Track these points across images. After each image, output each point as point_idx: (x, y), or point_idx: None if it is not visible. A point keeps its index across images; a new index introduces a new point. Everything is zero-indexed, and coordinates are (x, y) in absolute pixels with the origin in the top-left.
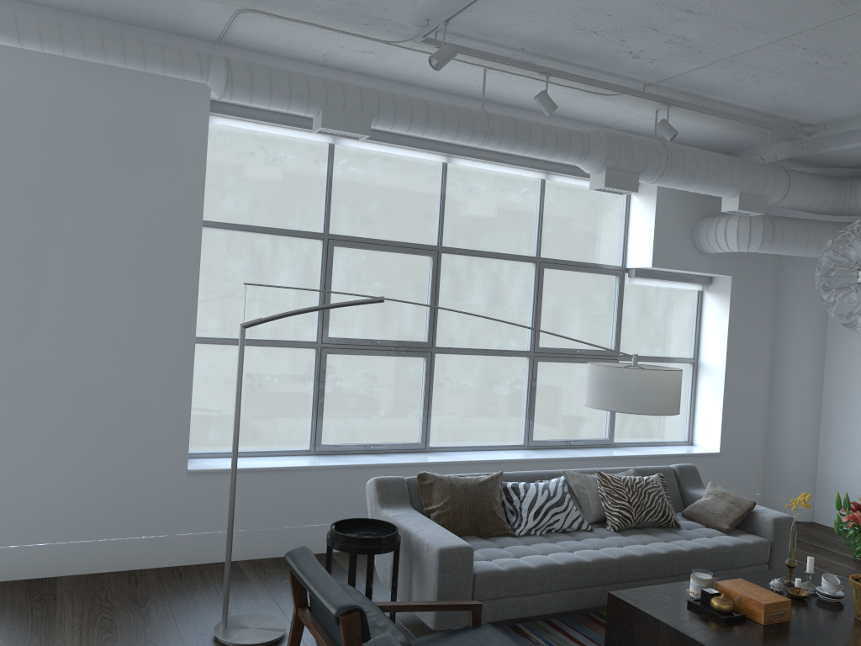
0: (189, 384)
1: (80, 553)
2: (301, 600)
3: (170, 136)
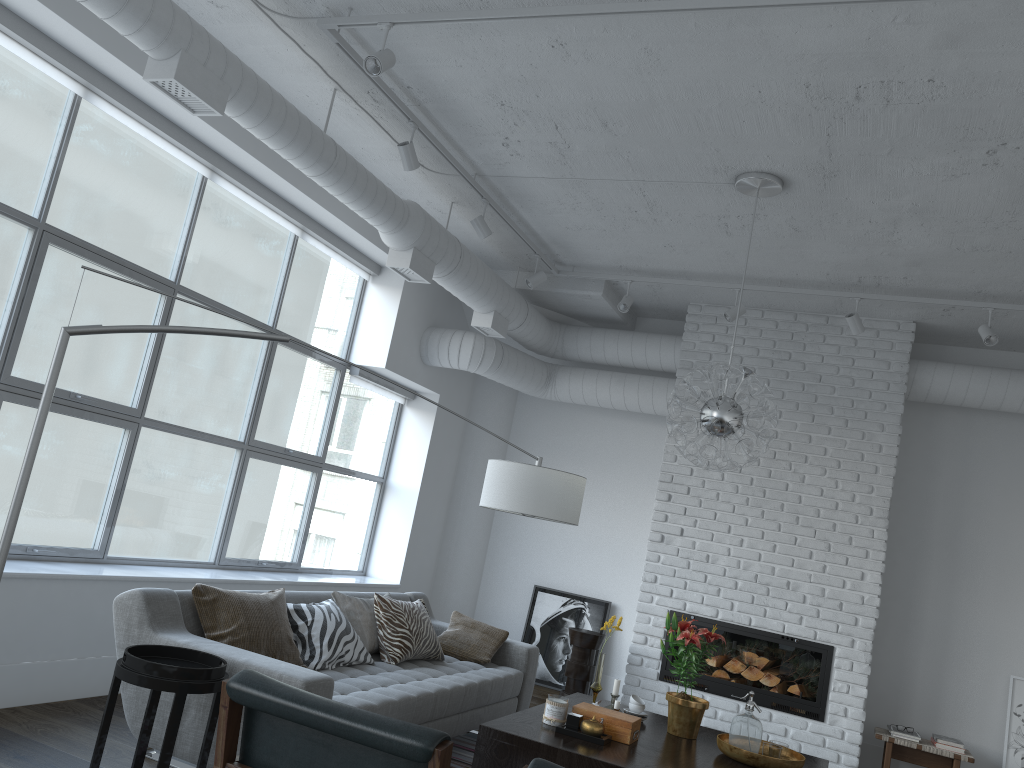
0: None
1: None
2: (231, 751)
3: None
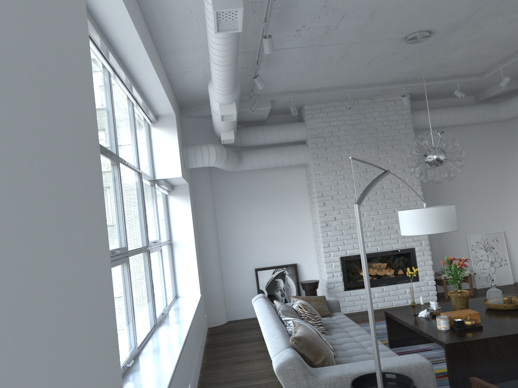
0: (117, 340)
1: None
2: None
3: None
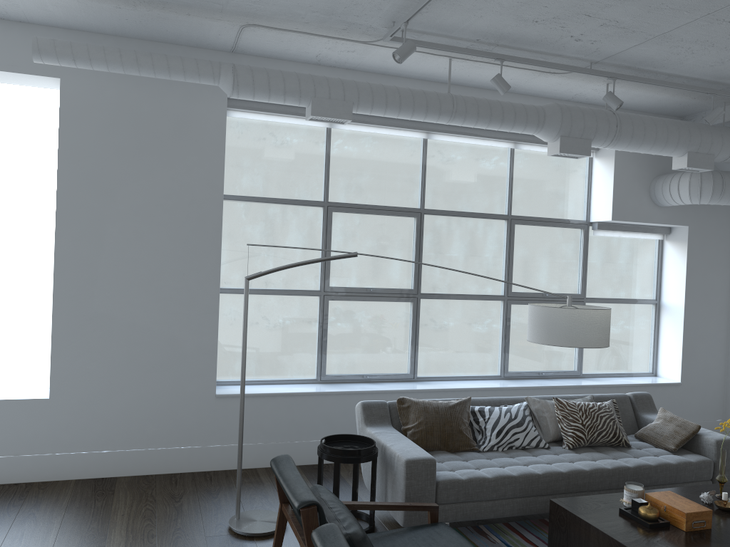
0: (215, 326)
1: (134, 459)
2: (284, 497)
3: (196, 129)
